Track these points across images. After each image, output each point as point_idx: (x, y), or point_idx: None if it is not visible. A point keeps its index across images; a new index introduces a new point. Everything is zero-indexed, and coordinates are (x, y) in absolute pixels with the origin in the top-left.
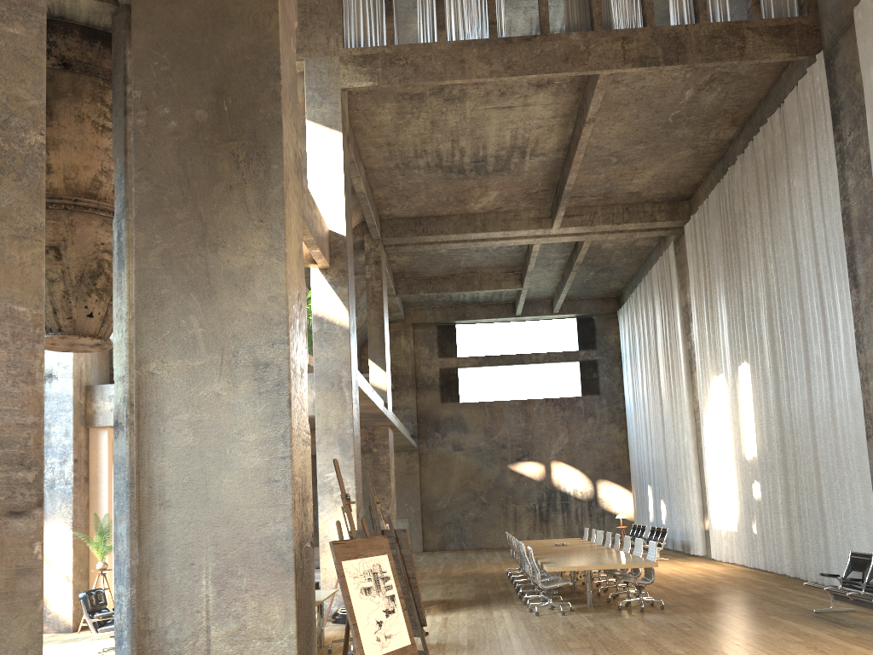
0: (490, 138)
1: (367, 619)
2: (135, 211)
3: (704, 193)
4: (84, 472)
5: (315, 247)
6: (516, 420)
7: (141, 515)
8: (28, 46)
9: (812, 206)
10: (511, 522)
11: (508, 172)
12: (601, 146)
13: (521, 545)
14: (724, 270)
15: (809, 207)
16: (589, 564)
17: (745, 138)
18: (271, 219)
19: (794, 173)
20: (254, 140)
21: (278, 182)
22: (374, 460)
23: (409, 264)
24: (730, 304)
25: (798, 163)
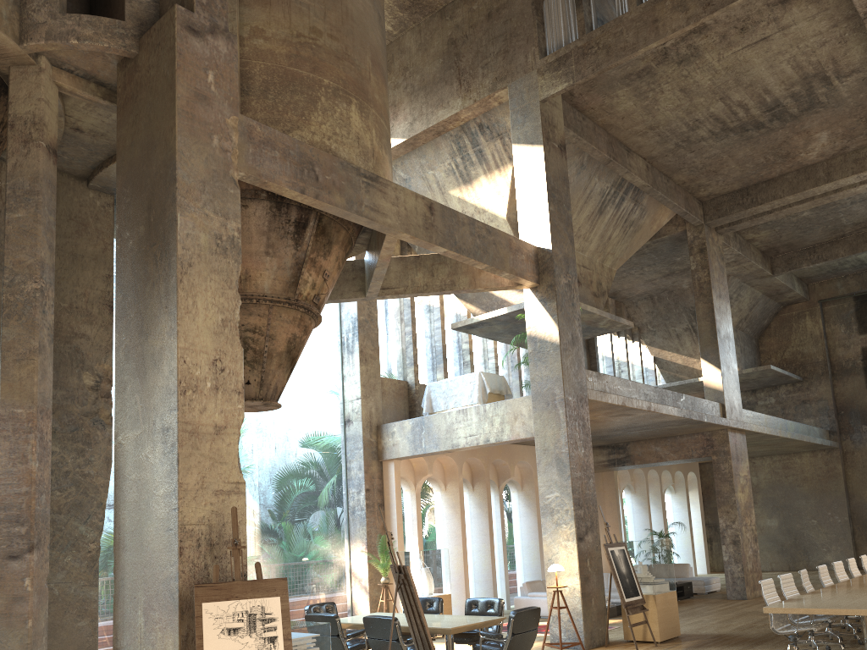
0: (766, 80)
1: None
2: (116, 318)
3: None
4: (378, 499)
5: (500, 272)
6: None
7: (115, 556)
8: (28, 222)
9: None
10: None
11: (822, 106)
12: None
13: (803, 574)
14: None
15: None
16: (829, 606)
17: None
18: (170, 304)
19: None
20: (164, 240)
21: (174, 271)
22: (714, 468)
23: (775, 238)
24: None
25: None
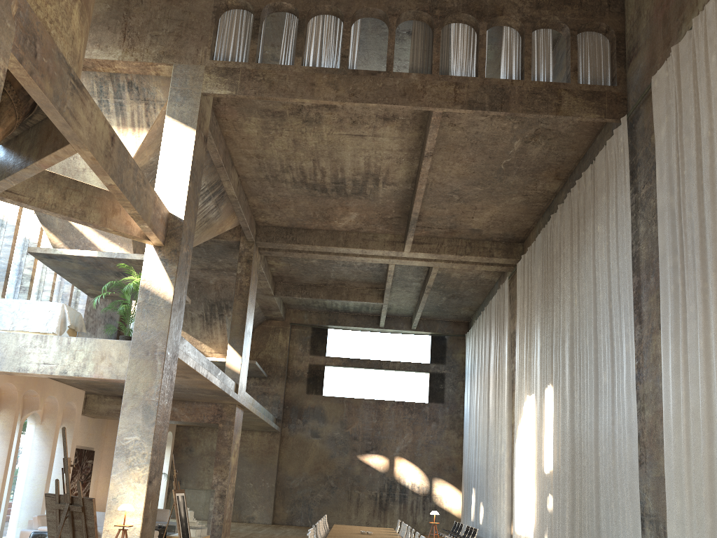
0: (347, 162)
1: None
2: None
3: (534, 237)
4: None
5: (143, 222)
6: (369, 416)
7: None
8: None
9: (610, 249)
10: (354, 506)
11: (365, 196)
12: (444, 183)
13: (314, 529)
14: (541, 303)
15: (607, 249)
16: None
17: (566, 191)
18: None
19: (598, 220)
20: None
21: None
22: (219, 434)
23: (286, 270)
24: (543, 333)
25: (602, 211)
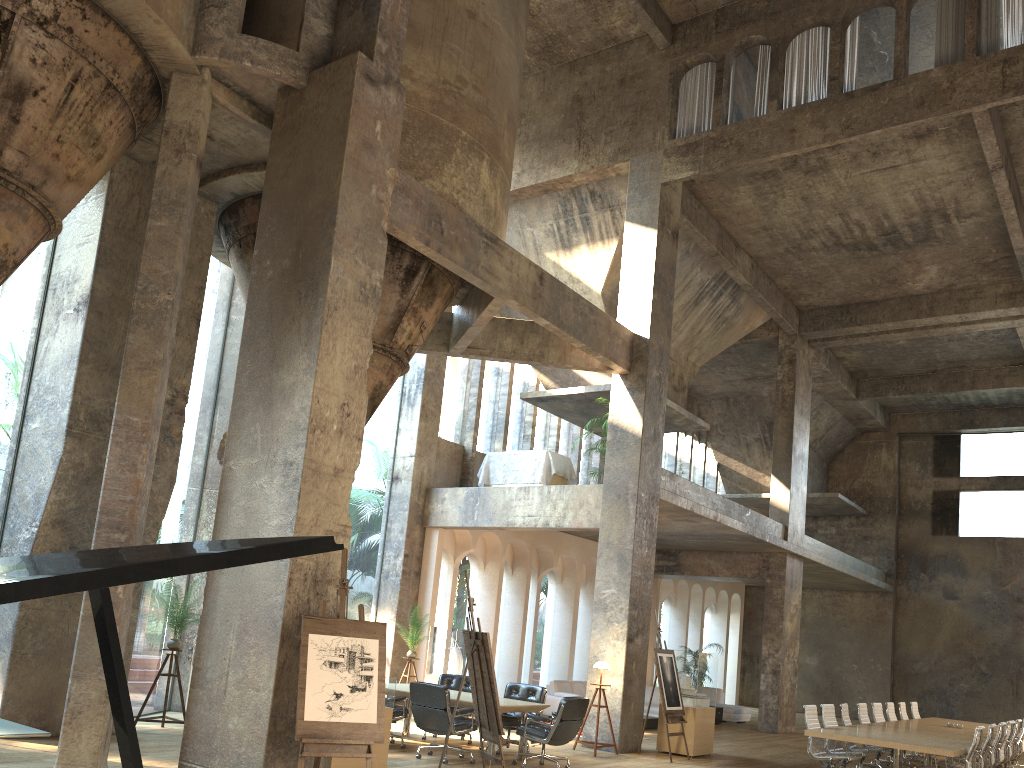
0: (888, 205)
1: (322, 688)
2: (241, 343)
3: None
4: (415, 567)
5: (595, 353)
6: None
7: (208, 578)
8: (169, 232)
9: None
10: None
11: (937, 241)
12: None
13: (844, 708)
14: None
15: None
16: (867, 737)
17: None
18: (312, 343)
19: None
20: (312, 279)
21: (320, 312)
22: (766, 592)
23: (866, 361)
24: None
25: None
